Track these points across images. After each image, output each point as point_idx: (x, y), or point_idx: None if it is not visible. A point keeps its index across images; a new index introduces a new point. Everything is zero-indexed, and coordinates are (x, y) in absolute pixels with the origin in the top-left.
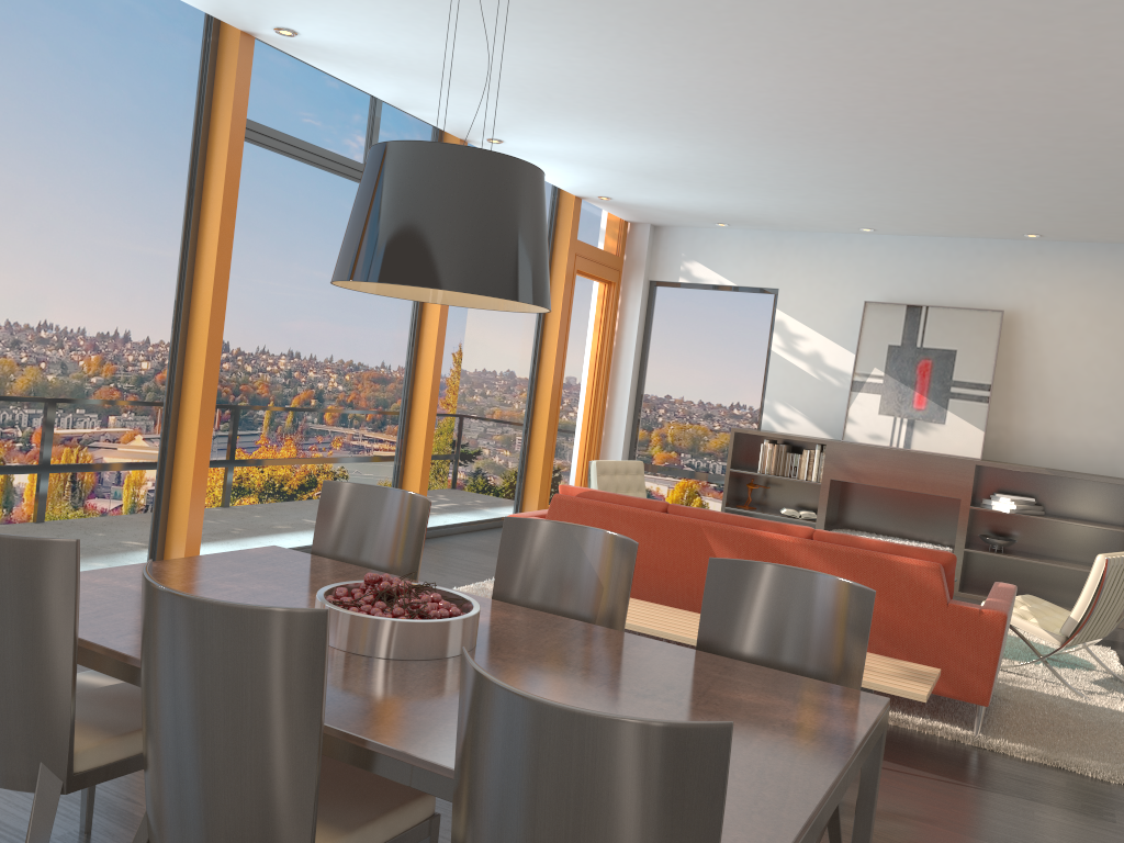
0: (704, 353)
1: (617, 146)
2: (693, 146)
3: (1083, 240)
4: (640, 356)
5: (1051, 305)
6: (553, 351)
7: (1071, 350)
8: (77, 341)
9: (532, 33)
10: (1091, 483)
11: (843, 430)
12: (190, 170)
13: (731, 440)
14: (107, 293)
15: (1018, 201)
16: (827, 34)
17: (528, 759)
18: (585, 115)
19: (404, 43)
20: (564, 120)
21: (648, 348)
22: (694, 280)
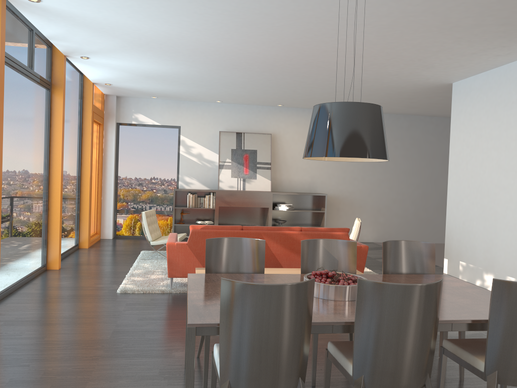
0: (147, 156)
1: (150, 65)
2: (188, 68)
3: (295, 107)
4: (115, 159)
5: (285, 131)
6: (89, 160)
7: (294, 148)
8: None
9: (180, 21)
10: (305, 196)
11: (218, 185)
12: None
13: (174, 194)
14: None
15: (290, 94)
16: (302, 38)
17: None
18: (154, 52)
19: (103, 14)
20: (140, 53)
21: (118, 155)
22: (140, 122)
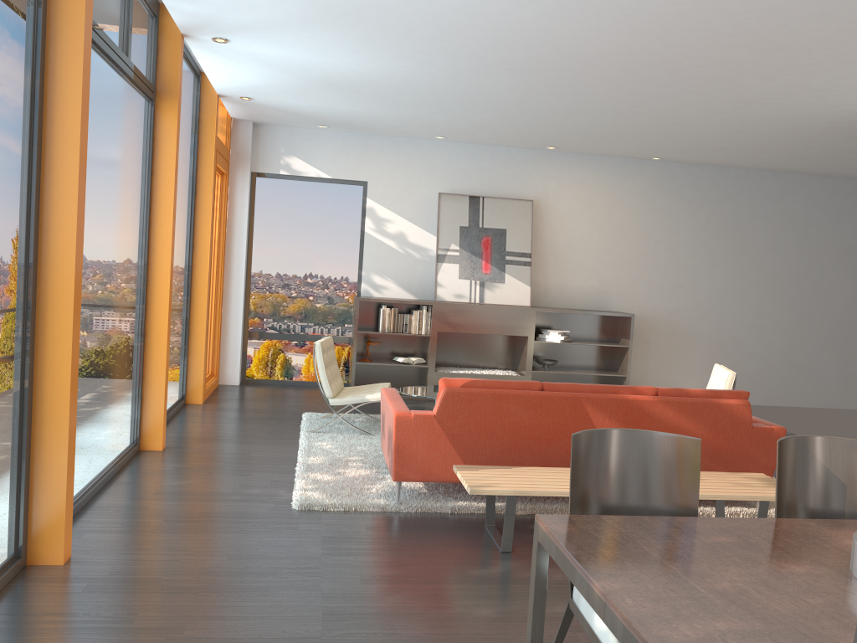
0: (306, 235)
1: (344, 59)
2: (416, 67)
3: (577, 152)
4: (247, 239)
5: (558, 196)
6: (207, 241)
7: (571, 227)
8: None
9: None
10: (590, 316)
11: (435, 293)
12: (32, 51)
13: (357, 308)
14: None
15: (585, 126)
16: (686, 4)
17: None
18: (363, 31)
19: None
20: (334, 32)
21: (253, 232)
22: (294, 172)
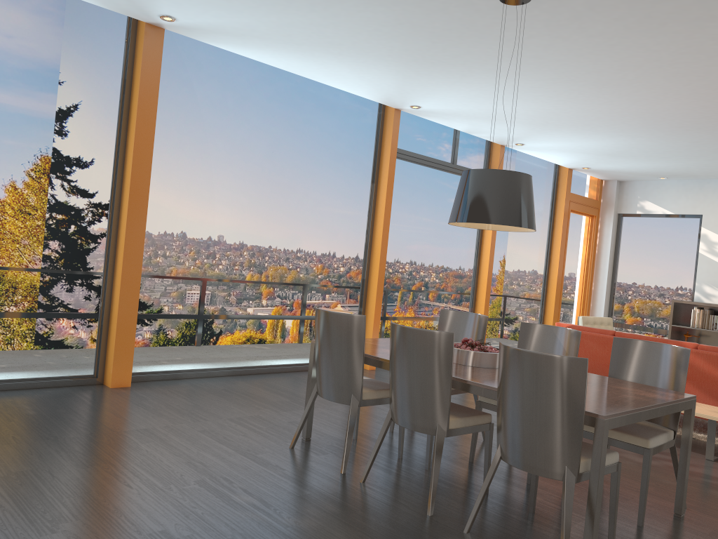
0: (654, 256)
1: (588, 142)
2: (632, 138)
3: None
4: (613, 258)
5: None
6: (557, 256)
7: None
8: (326, 255)
9: (535, 97)
10: None
11: None
12: (372, 174)
13: (672, 307)
14: (338, 233)
15: None
16: (692, 83)
17: (520, 369)
18: (567, 129)
19: (471, 106)
20: (556, 132)
21: (618, 254)
22: (646, 212)
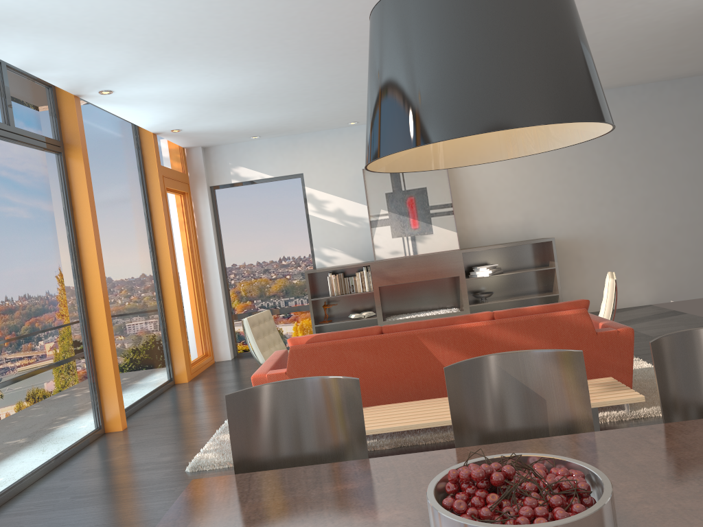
0: (262, 228)
1: (209, 82)
2: (270, 73)
3: None
4: (217, 240)
5: None
6: (167, 250)
7: (487, 173)
8: None
9: None
10: (519, 246)
11: (374, 254)
12: None
13: (307, 280)
14: None
15: None
16: None
17: None
18: (197, 56)
19: None
20: (177, 63)
21: (221, 234)
22: (243, 179)
